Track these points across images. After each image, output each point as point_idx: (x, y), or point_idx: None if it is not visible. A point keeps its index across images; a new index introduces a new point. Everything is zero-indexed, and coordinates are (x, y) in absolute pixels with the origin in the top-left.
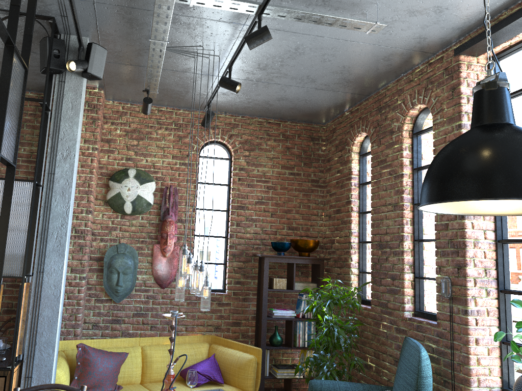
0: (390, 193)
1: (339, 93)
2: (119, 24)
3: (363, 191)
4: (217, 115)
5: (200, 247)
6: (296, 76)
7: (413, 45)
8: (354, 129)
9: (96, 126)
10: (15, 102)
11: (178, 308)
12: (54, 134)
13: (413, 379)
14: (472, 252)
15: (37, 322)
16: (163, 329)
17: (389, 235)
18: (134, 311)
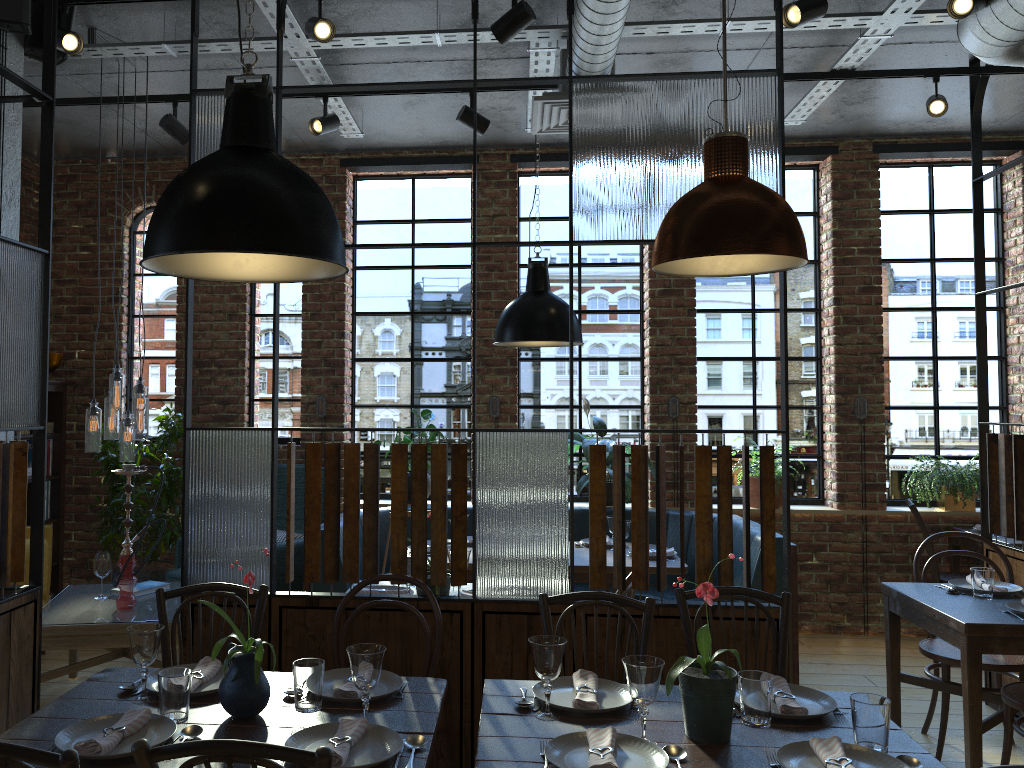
0: (222, 298)
1: (153, 143)
2: None
3: (134, 285)
4: None
5: None
6: (159, 115)
7: (314, 140)
8: (136, 193)
9: None
10: None
11: None
12: None
13: (322, 497)
14: (346, 370)
15: None
16: None
17: (218, 351)
18: None
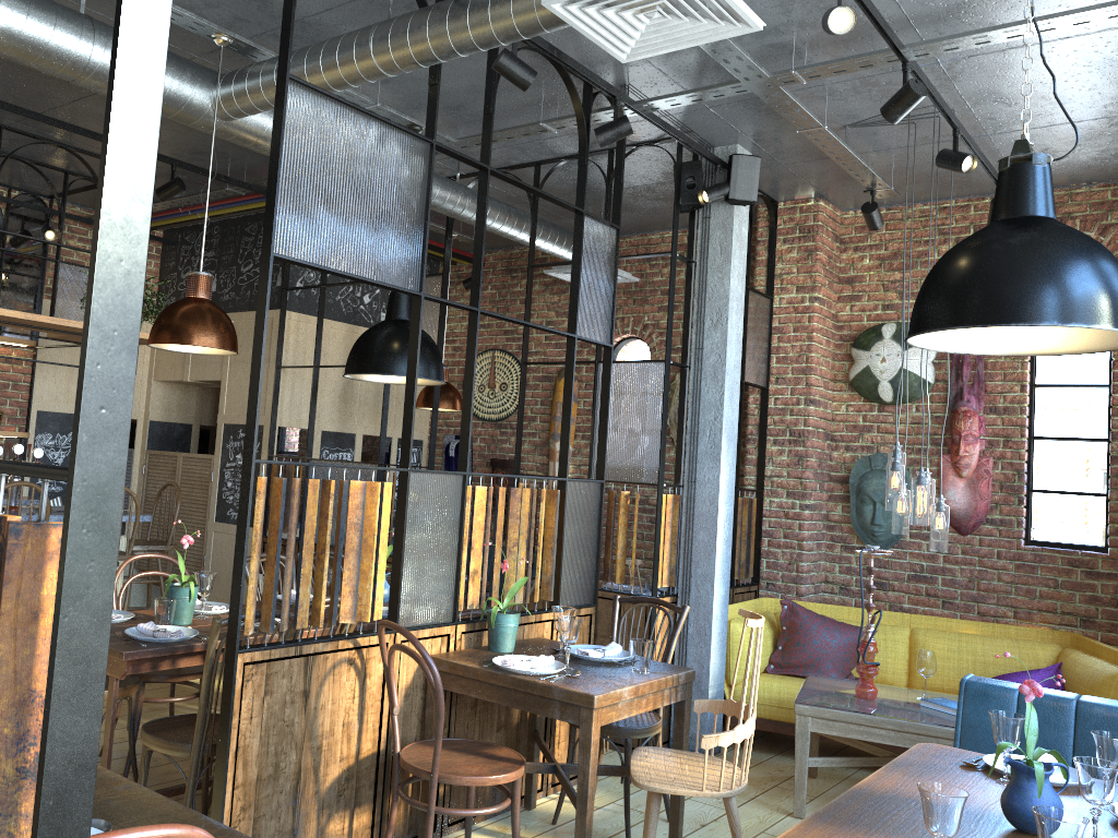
0: None
1: None
2: (760, 119)
3: None
4: (1070, 192)
5: (1046, 460)
6: None
7: None
8: None
9: (813, 261)
10: (601, 271)
11: (996, 573)
12: (700, 294)
13: None
14: None
15: (691, 547)
16: (967, 608)
17: None
18: (910, 571)
